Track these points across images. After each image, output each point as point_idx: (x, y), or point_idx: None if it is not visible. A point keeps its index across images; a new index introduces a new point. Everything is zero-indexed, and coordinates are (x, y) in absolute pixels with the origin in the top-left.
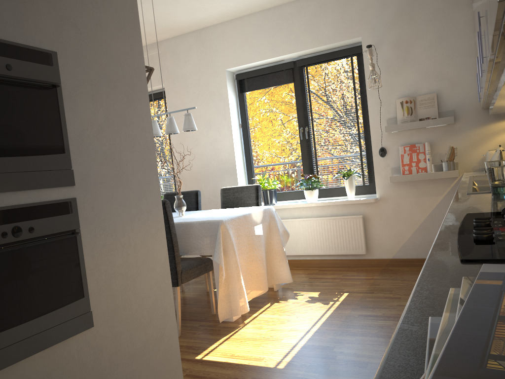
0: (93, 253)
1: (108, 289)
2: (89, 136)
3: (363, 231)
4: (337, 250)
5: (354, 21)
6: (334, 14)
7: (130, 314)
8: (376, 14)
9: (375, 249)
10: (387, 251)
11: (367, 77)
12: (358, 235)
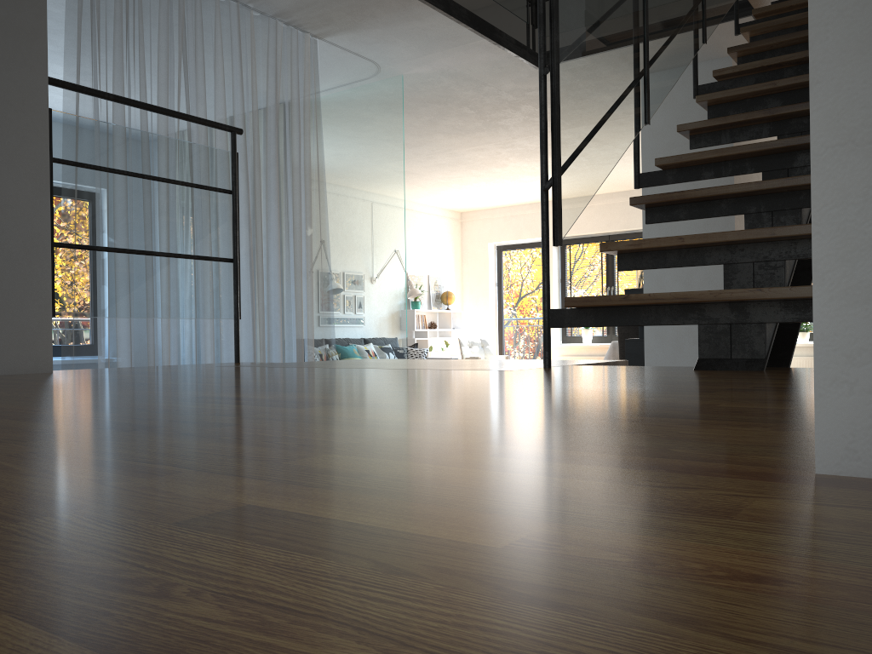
0: None
1: None
2: None
3: None
4: None
5: None
6: None
7: None
8: None
9: None
10: None
11: None
12: None
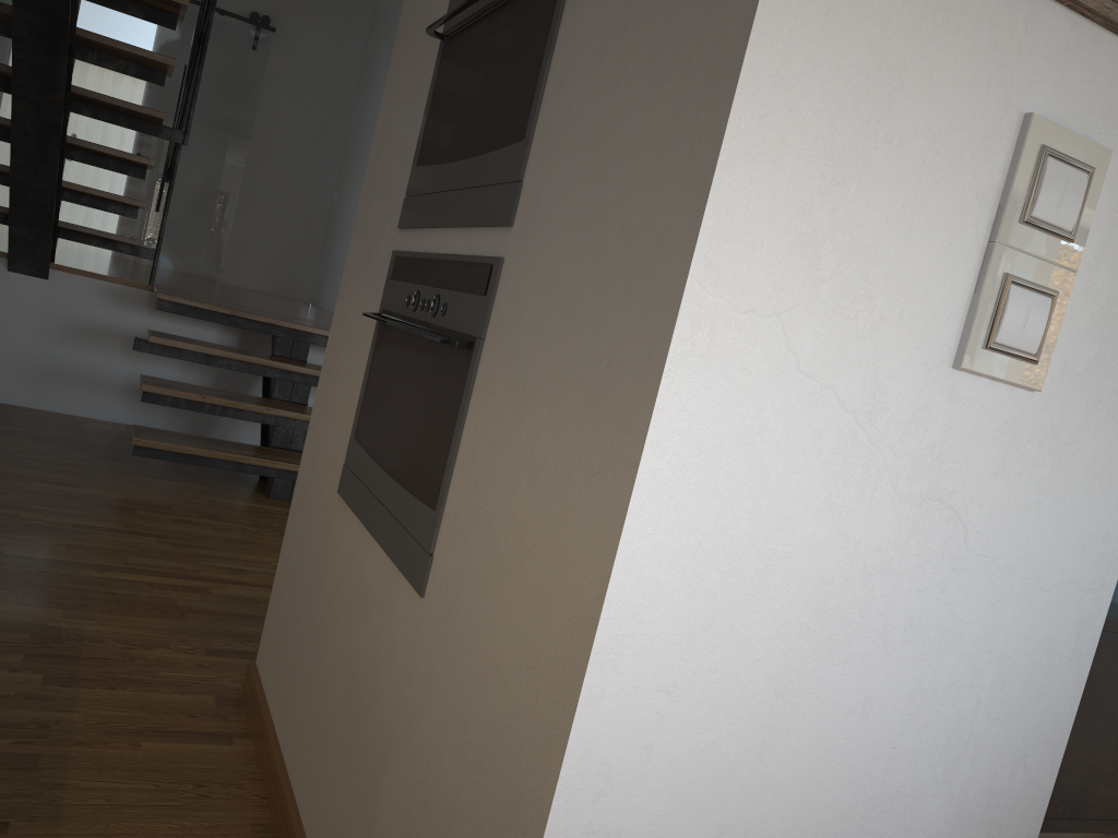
0: (479, 421)
1: (463, 539)
2: (576, 80)
3: None
4: None
5: None
6: None
7: (463, 667)
8: None
9: None
10: None
11: None
12: None
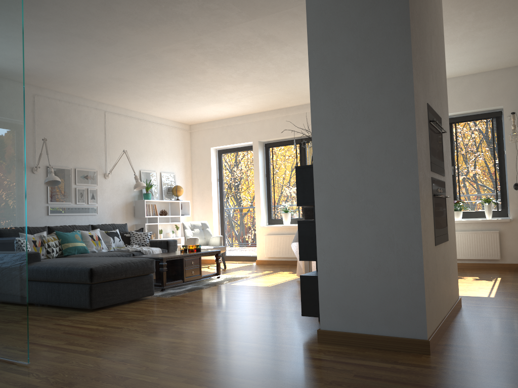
0: (446, 208)
1: (448, 226)
2: (444, 155)
3: (498, 242)
4: (476, 256)
5: (498, 95)
6: (482, 89)
7: (451, 241)
8: (515, 91)
9: (507, 257)
10: (517, 258)
11: (506, 133)
12: (495, 245)
